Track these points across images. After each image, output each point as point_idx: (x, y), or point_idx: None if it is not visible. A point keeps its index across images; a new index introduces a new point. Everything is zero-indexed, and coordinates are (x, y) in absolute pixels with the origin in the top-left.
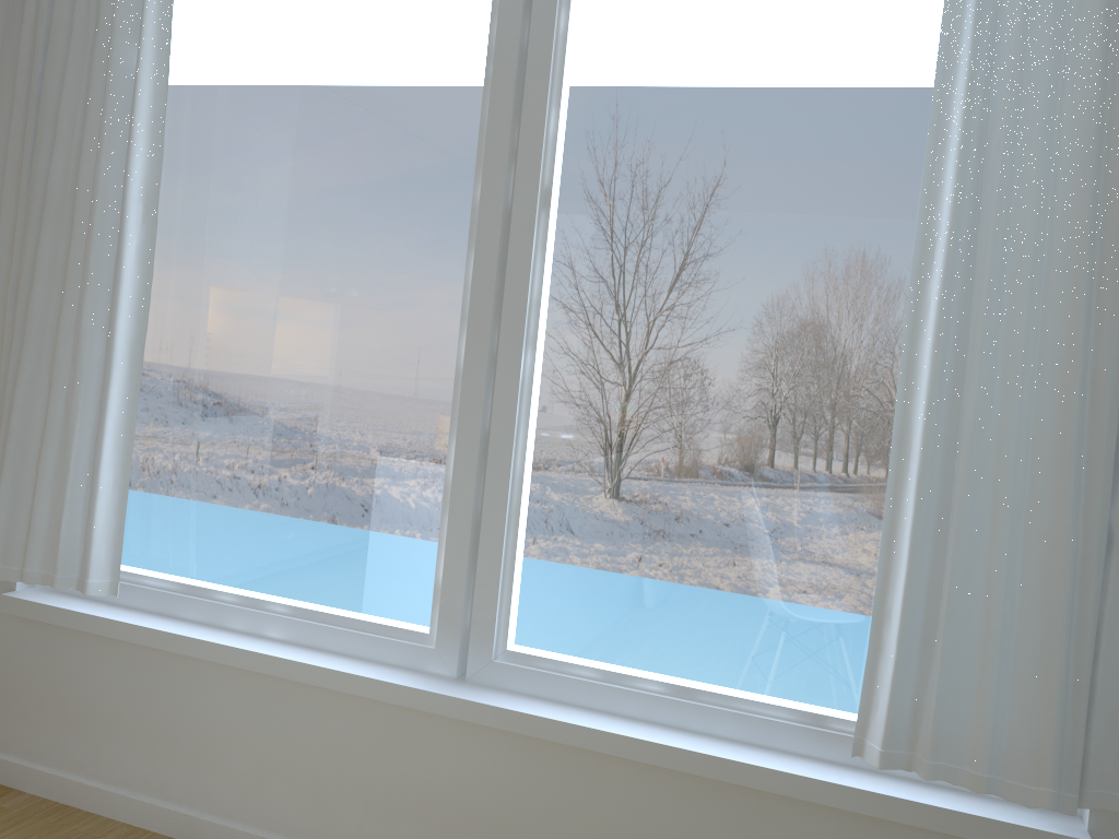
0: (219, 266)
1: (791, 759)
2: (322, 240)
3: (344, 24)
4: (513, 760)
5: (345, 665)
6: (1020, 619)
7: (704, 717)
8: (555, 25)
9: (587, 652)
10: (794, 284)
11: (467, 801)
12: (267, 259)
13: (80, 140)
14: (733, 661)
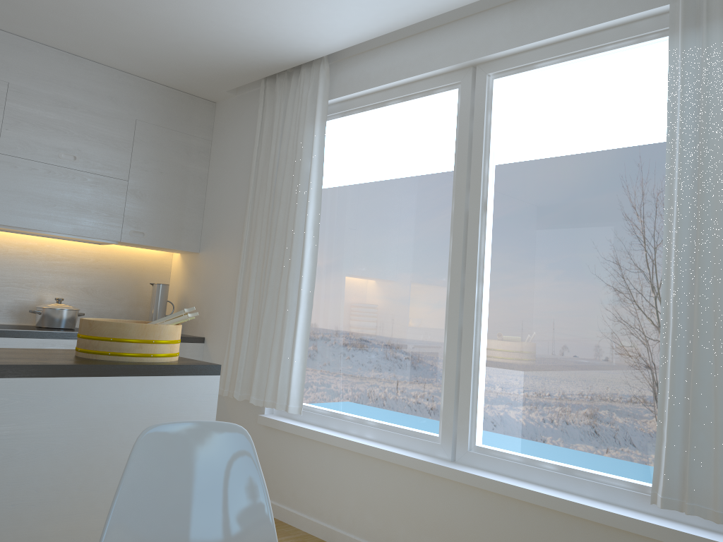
0: (346, 255)
1: (624, 510)
2: (388, 239)
3: (395, 136)
4: (476, 504)
5: (397, 450)
6: None
7: (577, 484)
8: (484, 121)
9: (516, 447)
10: (611, 236)
11: (455, 527)
12: (365, 250)
13: (289, 204)
14: (594, 453)
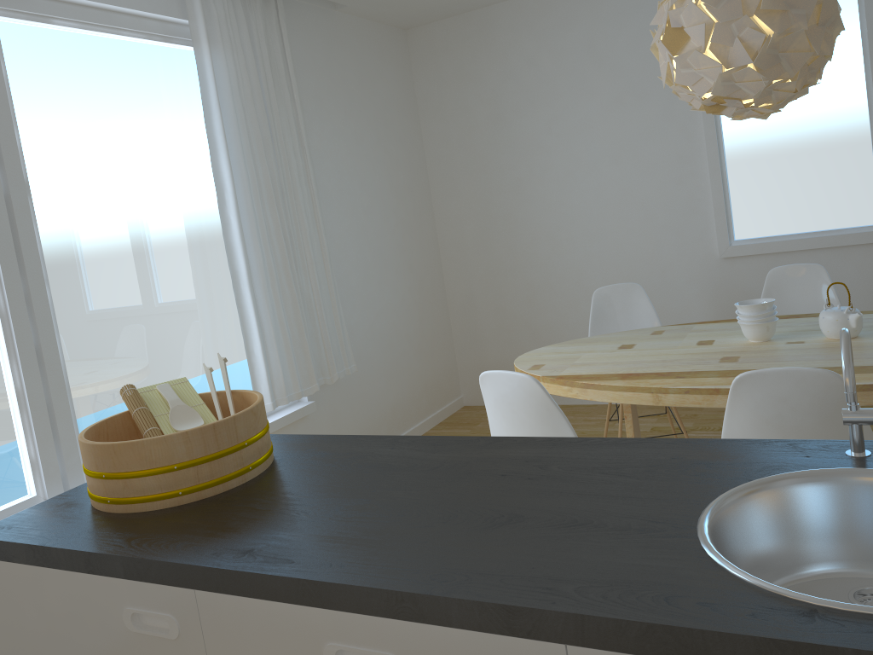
0: None
1: None
2: None
3: None
4: None
5: None
6: (290, 331)
7: None
8: (2, 72)
9: None
10: (161, 220)
11: None
12: None
13: None
14: None
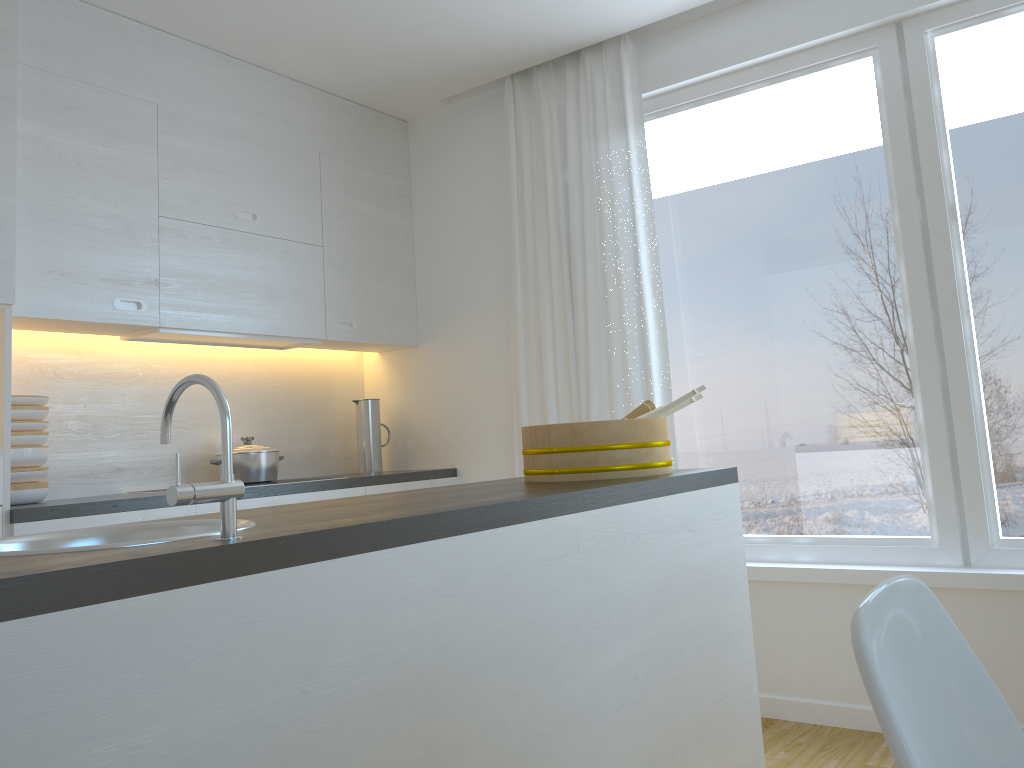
0: (704, 314)
1: None
2: (780, 280)
3: (765, 135)
4: None
5: (873, 568)
6: None
7: None
8: (931, 96)
9: None
10: None
11: (999, 653)
12: (739, 301)
13: (600, 251)
14: None
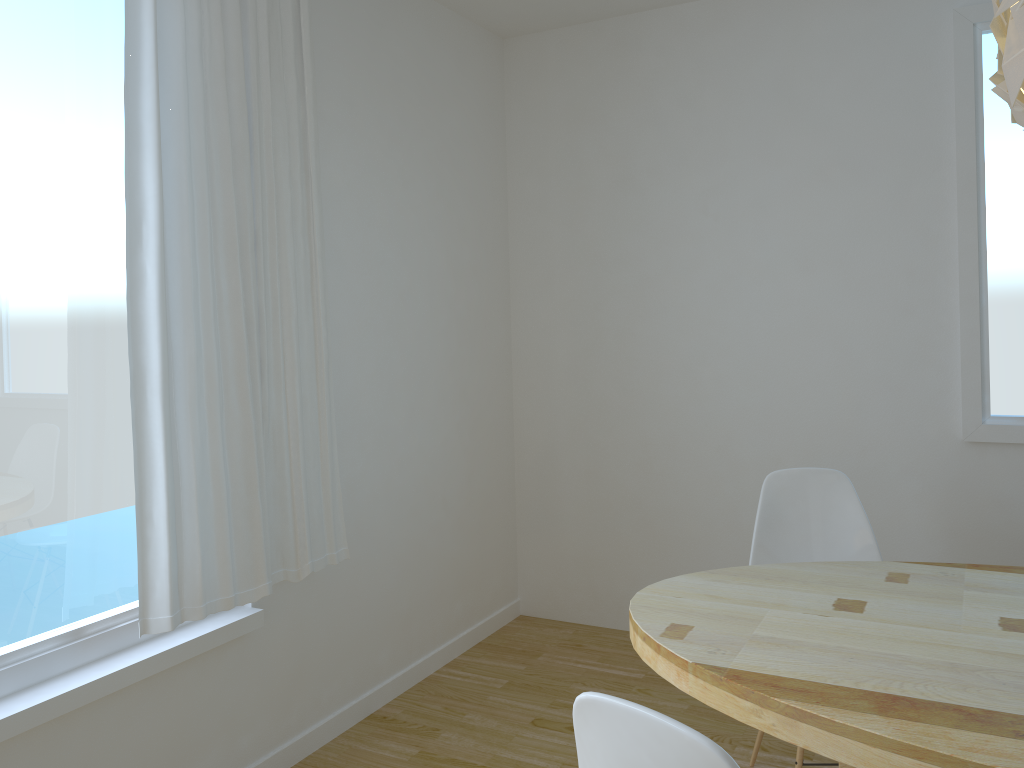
0: None
1: (76, 674)
2: None
3: None
4: None
5: None
6: (232, 485)
7: None
8: None
9: None
10: (7, 255)
11: None
12: None
13: None
14: None
